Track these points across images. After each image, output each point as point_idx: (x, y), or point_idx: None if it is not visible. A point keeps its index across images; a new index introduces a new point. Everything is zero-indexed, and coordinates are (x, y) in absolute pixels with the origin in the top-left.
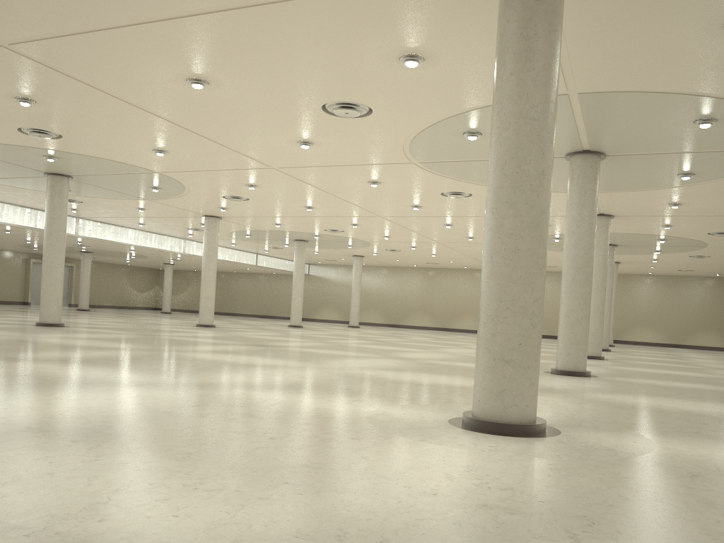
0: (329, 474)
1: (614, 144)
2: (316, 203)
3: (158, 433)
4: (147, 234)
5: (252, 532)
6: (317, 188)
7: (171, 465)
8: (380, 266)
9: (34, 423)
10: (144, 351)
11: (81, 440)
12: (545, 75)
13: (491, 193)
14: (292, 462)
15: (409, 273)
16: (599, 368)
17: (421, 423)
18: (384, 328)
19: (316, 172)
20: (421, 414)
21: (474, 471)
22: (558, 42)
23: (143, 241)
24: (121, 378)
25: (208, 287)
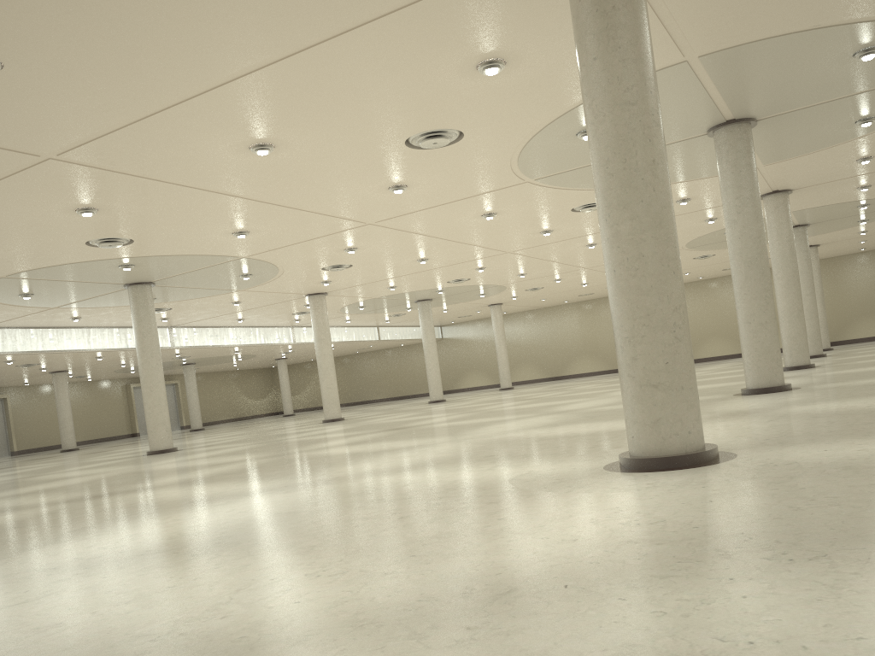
0: (460, 540)
1: (763, 105)
2: (429, 254)
3: (279, 533)
4: (249, 329)
5: (374, 604)
6: (425, 235)
7: (293, 560)
8: (525, 311)
9: (152, 546)
10: (265, 458)
11: (201, 553)
12: (634, 50)
13: (599, 198)
14: (421, 536)
15: (560, 312)
16: (806, 378)
17: (571, 474)
18: (543, 383)
19: (419, 218)
20: (572, 466)
21: (624, 511)
22: (643, 9)
23: (247, 338)
24: (240, 489)
25: (328, 375)
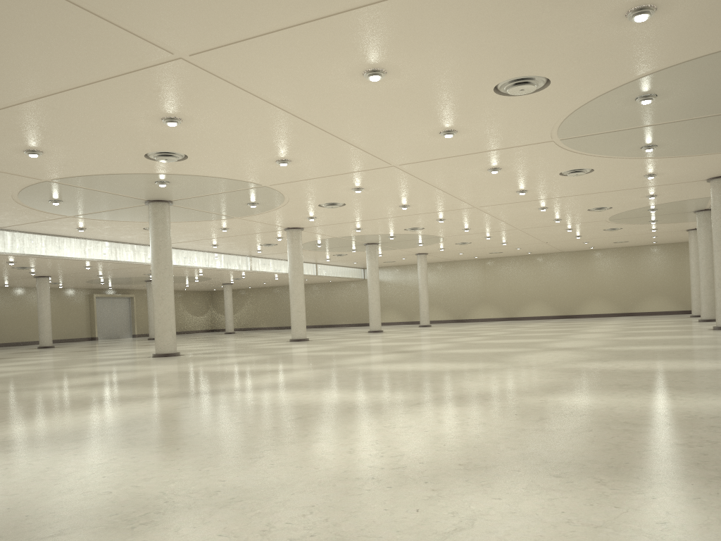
0: None
1: None
2: (414, 201)
3: (606, 455)
4: (216, 255)
5: None
6: (427, 183)
7: None
8: (438, 262)
9: (451, 459)
10: (317, 369)
11: (558, 473)
12: None
13: None
14: None
15: (468, 266)
16: None
17: None
18: (453, 324)
19: (437, 165)
20: None
21: None
22: None
23: (214, 263)
24: (381, 398)
25: (298, 300)
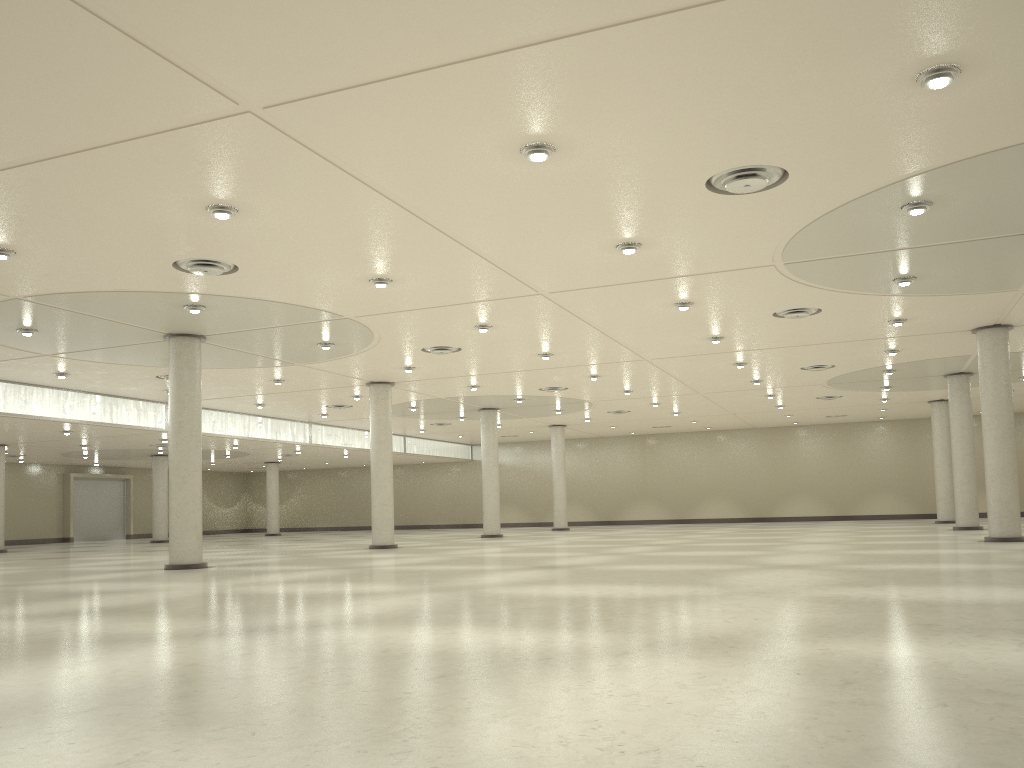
0: None
1: None
2: (561, 347)
3: (1012, 754)
4: (260, 420)
5: None
6: (583, 321)
7: None
8: (578, 438)
9: (748, 759)
10: (431, 592)
11: None
12: None
13: None
14: None
15: (621, 444)
16: None
17: None
18: (600, 527)
19: (604, 295)
20: None
21: None
22: None
23: (256, 430)
24: (559, 643)
25: (384, 488)
